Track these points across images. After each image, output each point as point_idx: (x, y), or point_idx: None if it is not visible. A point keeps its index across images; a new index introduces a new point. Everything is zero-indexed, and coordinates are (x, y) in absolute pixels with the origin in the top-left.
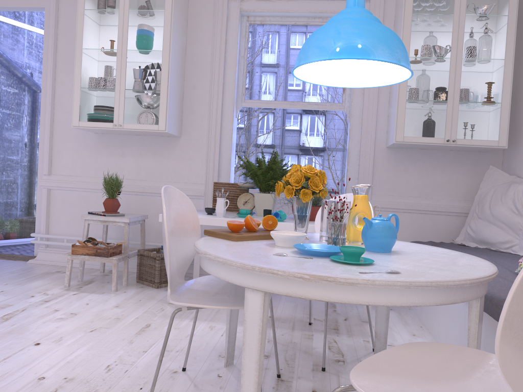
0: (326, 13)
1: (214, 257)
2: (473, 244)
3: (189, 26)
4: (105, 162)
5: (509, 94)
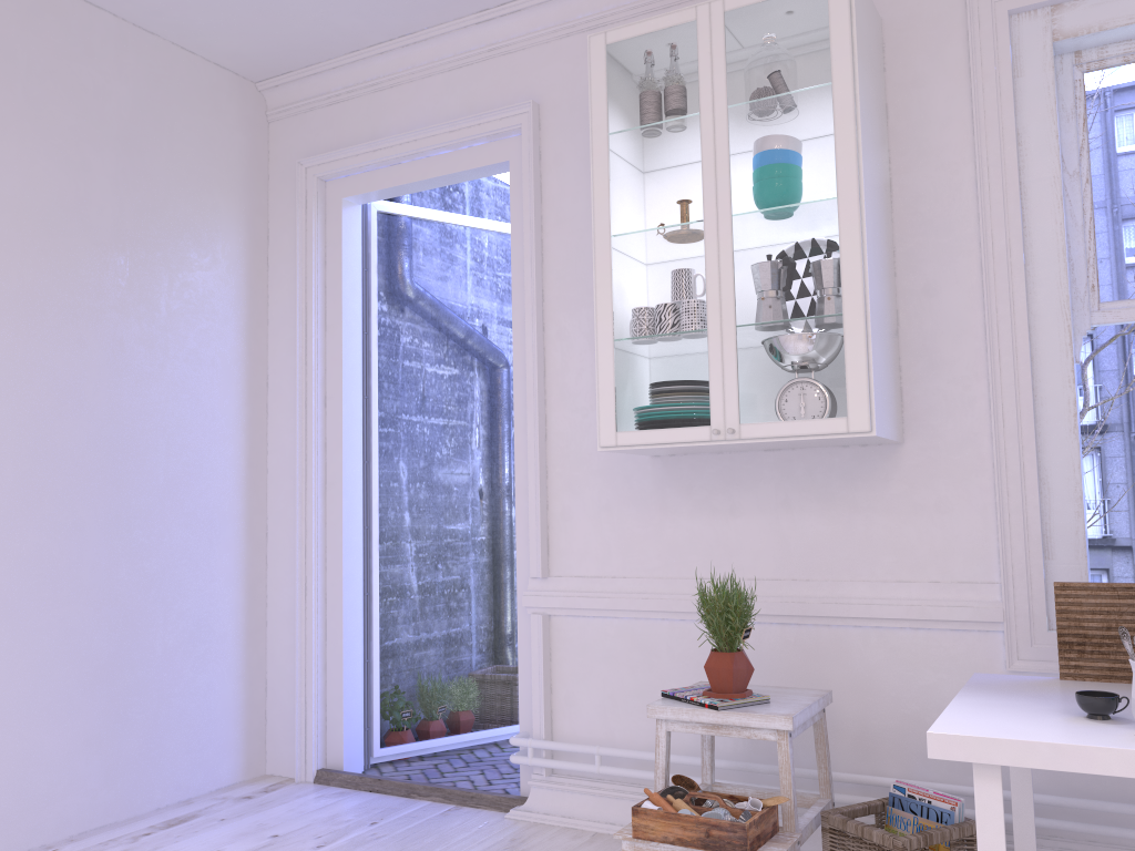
0: None
1: None
2: None
3: (893, 119)
4: (687, 533)
5: None
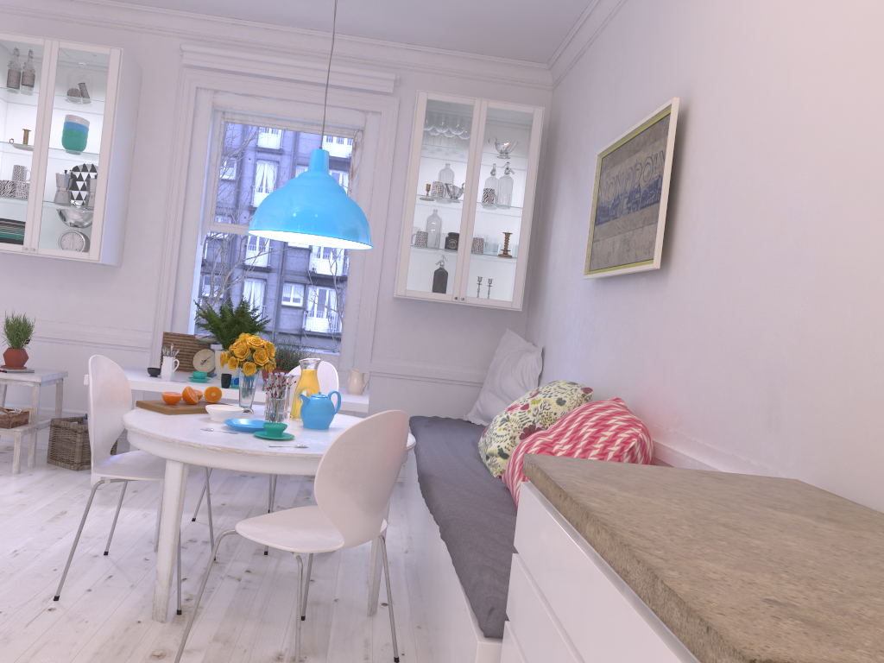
0: (326, 121)
1: (139, 430)
2: (480, 421)
3: (140, 118)
4: (7, 294)
5: (526, 248)
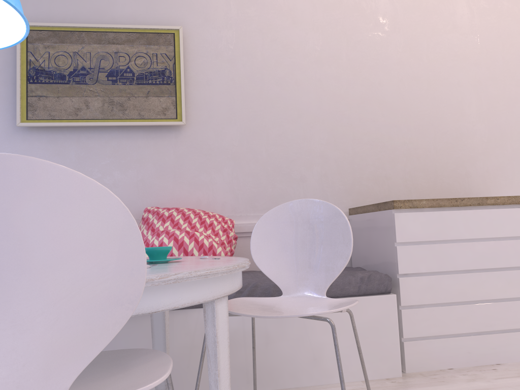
0: None
1: (189, 273)
2: None
3: None
4: None
5: None
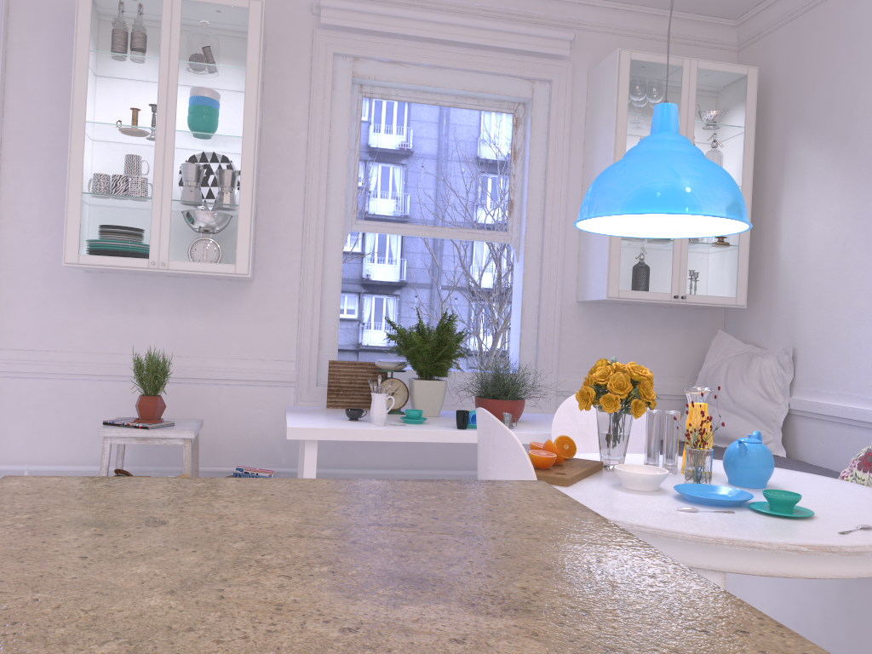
0: (488, 93)
1: (630, 525)
2: None
3: (266, 93)
4: (108, 324)
5: (748, 234)
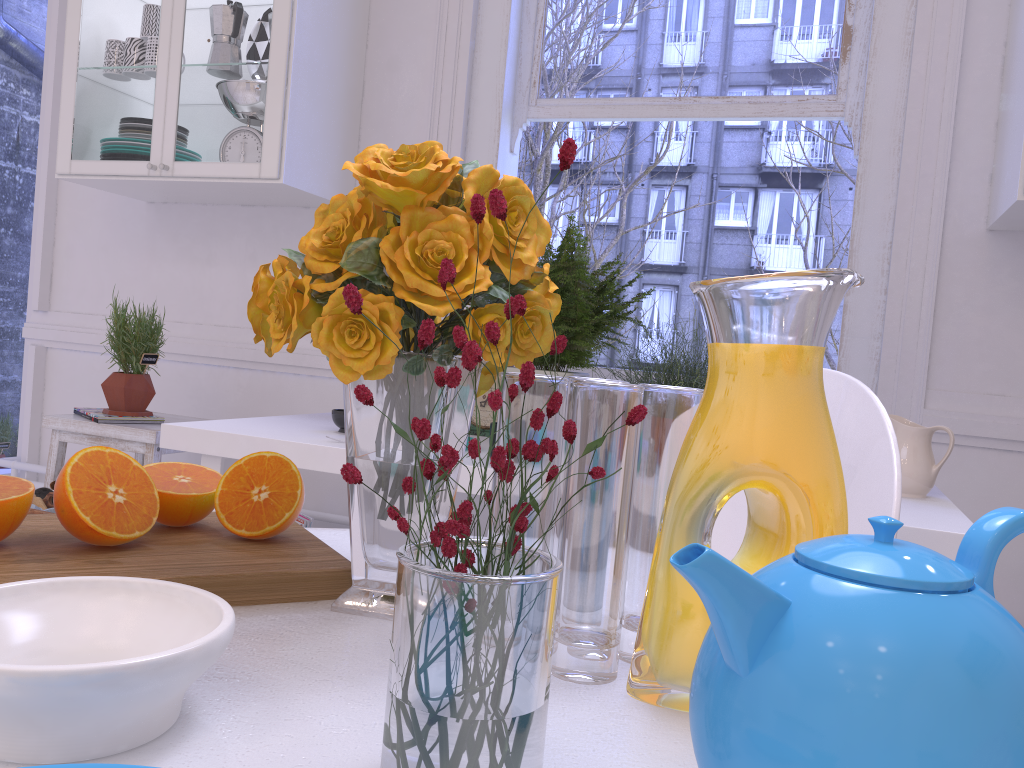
0: None
1: None
2: None
3: None
4: (170, 278)
5: None
